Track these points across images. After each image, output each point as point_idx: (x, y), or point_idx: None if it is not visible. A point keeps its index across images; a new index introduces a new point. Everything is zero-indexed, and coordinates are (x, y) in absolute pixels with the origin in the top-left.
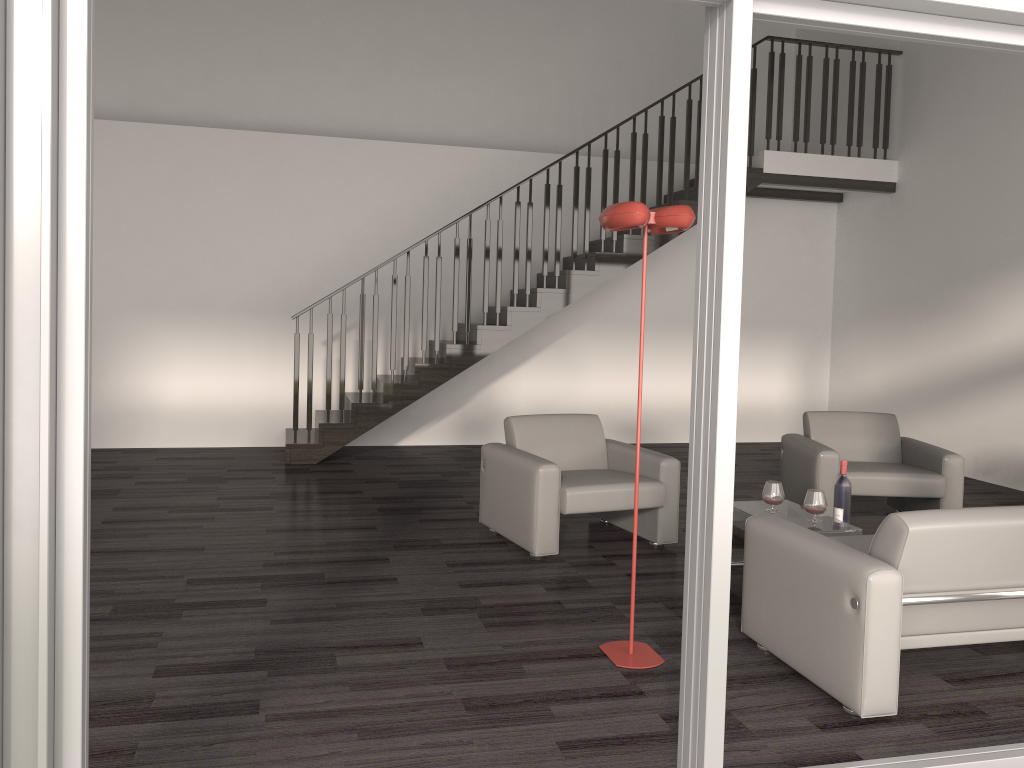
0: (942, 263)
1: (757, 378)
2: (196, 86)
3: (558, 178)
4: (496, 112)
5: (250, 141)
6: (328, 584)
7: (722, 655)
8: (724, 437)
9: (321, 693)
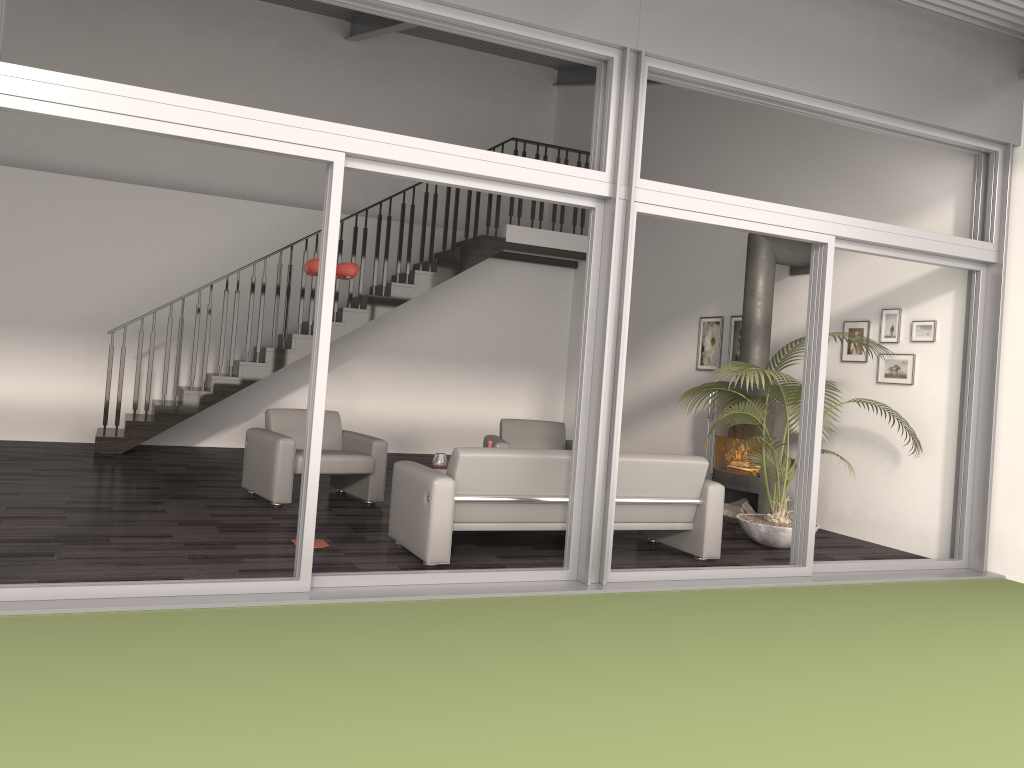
0: (633, 319)
1: (505, 404)
2: (37, 134)
3: (340, 234)
4: (302, 176)
5: (82, 185)
6: (114, 512)
7: (315, 497)
8: (320, 383)
9: (96, 551)
